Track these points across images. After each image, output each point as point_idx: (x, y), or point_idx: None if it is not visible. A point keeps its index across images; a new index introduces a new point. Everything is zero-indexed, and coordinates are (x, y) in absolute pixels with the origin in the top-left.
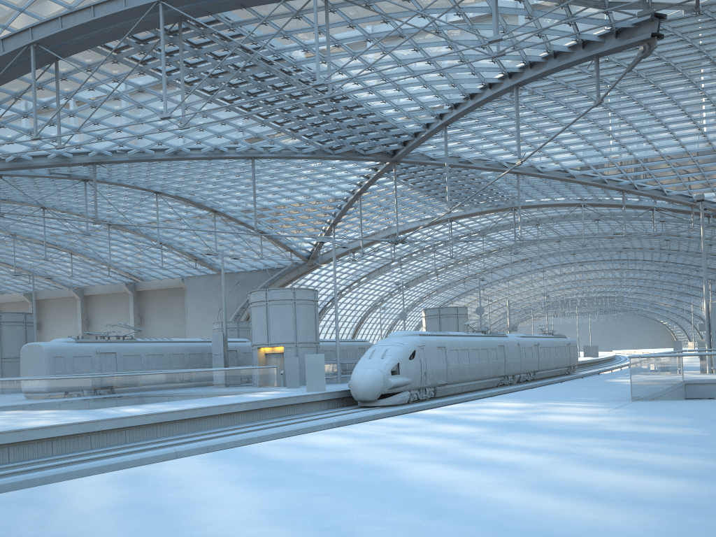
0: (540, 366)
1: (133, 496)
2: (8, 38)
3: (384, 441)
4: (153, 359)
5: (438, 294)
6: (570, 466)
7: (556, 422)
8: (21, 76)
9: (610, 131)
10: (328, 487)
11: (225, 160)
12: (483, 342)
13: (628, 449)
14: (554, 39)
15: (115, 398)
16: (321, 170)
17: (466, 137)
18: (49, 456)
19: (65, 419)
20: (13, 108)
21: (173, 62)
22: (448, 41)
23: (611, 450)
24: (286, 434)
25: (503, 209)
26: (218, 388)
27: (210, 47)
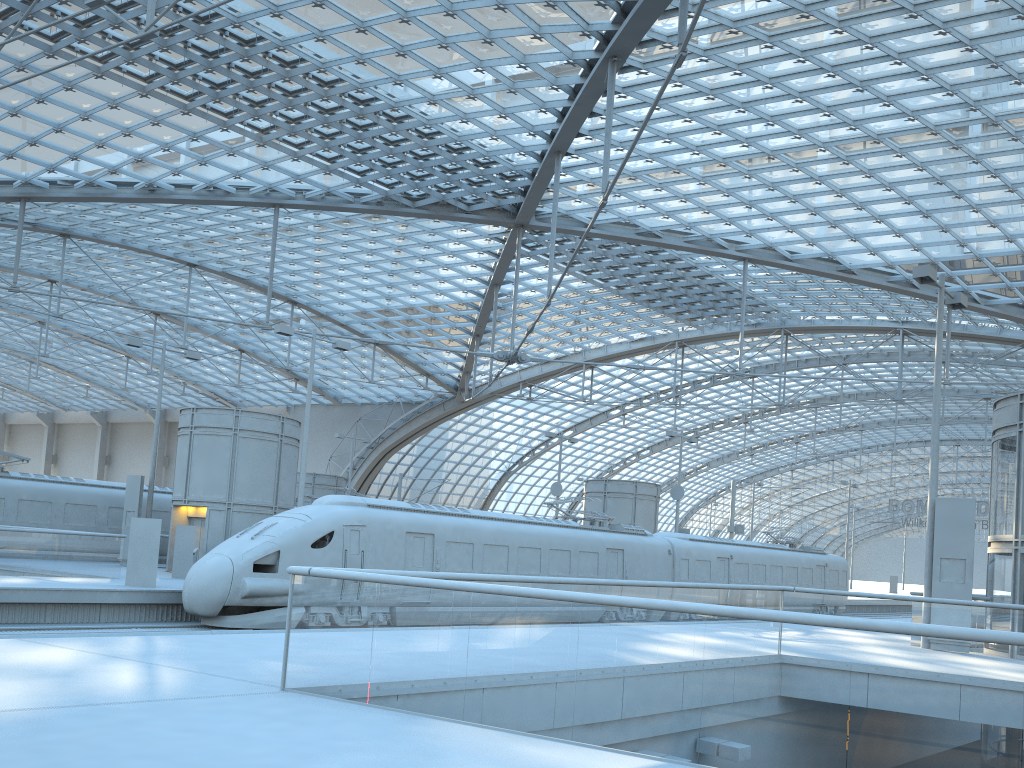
0: None
1: None
2: None
3: None
4: (31, 507)
5: (712, 471)
6: None
7: None
8: None
9: (890, 183)
10: None
11: (254, 212)
12: (560, 538)
13: None
14: None
15: None
16: (420, 240)
17: (627, 185)
18: None
19: None
20: None
21: (42, 15)
22: None
23: None
24: None
25: (766, 331)
26: None
27: None
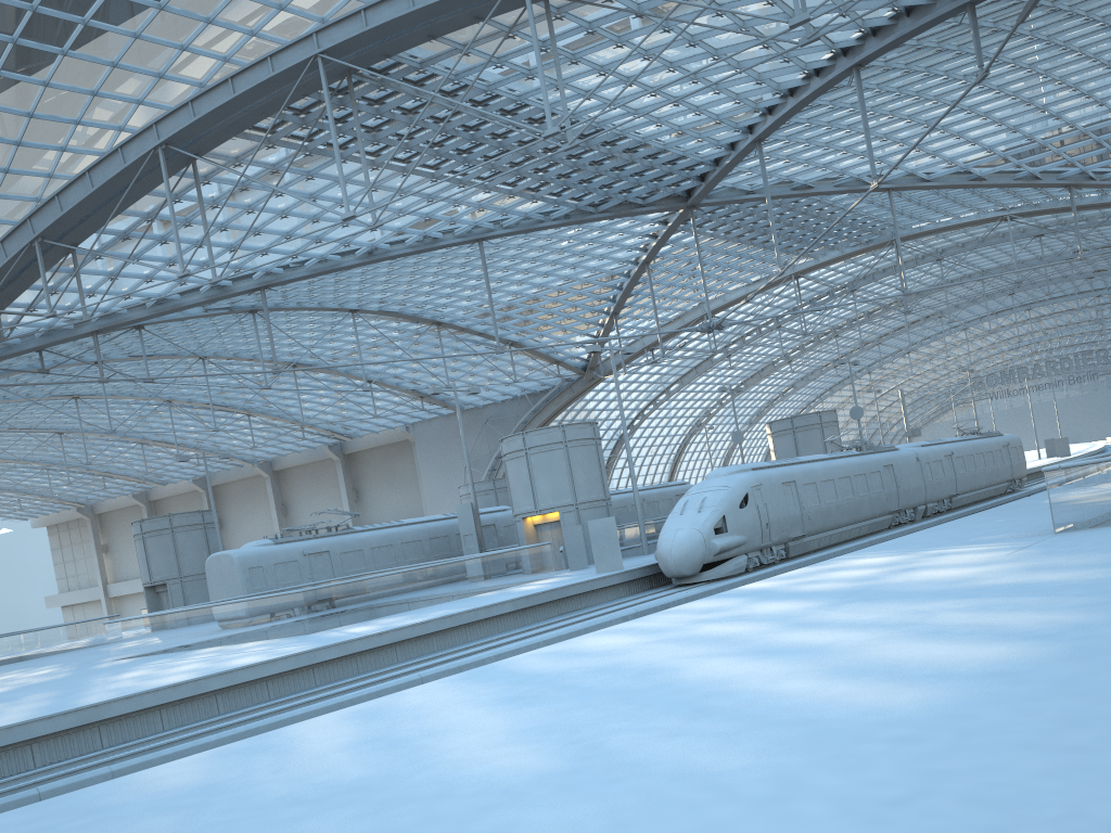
0: (959, 486)
1: (371, 732)
2: (127, 143)
3: (677, 635)
4: (380, 552)
5: (796, 392)
6: (894, 641)
7: (920, 581)
8: (151, 190)
9: (1029, 99)
10: (590, 698)
11: (441, 249)
12: (857, 465)
13: (987, 609)
14: (891, 1)
15: (337, 616)
16: (584, 239)
17: (795, 151)
18: (265, 701)
19: (278, 651)
20: (147, 234)
21: (347, 131)
22: (739, 23)
23: (963, 614)
24: (563, 638)
25: (877, 245)
26: (472, 584)
27: (395, 101)
